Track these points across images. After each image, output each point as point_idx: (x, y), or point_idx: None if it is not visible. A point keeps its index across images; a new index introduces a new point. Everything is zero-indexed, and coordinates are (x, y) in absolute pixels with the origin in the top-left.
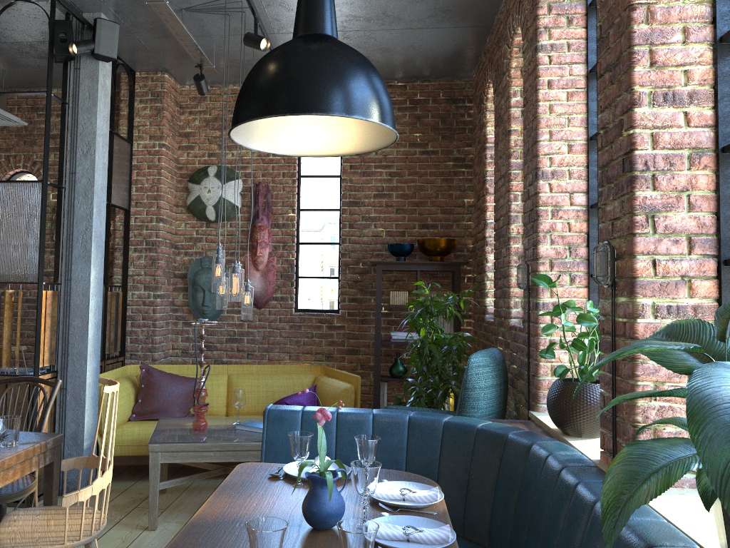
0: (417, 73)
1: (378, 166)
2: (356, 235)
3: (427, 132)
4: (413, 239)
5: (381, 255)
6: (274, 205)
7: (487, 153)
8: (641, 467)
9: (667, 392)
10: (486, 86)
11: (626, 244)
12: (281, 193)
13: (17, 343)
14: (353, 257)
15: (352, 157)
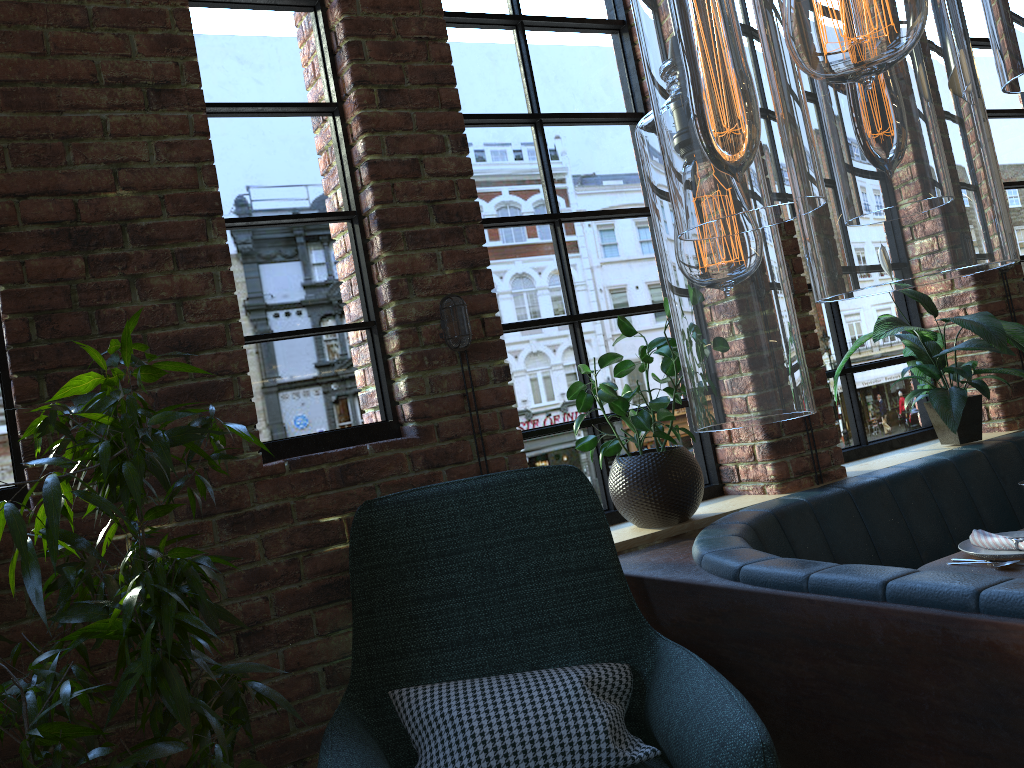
0: None
1: None
2: None
3: None
4: None
5: None
6: None
7: None
8: (1022, 375)
9: (969, 344)
10: None
11: (795, 263)
12: None
13: None
14: None
15: None
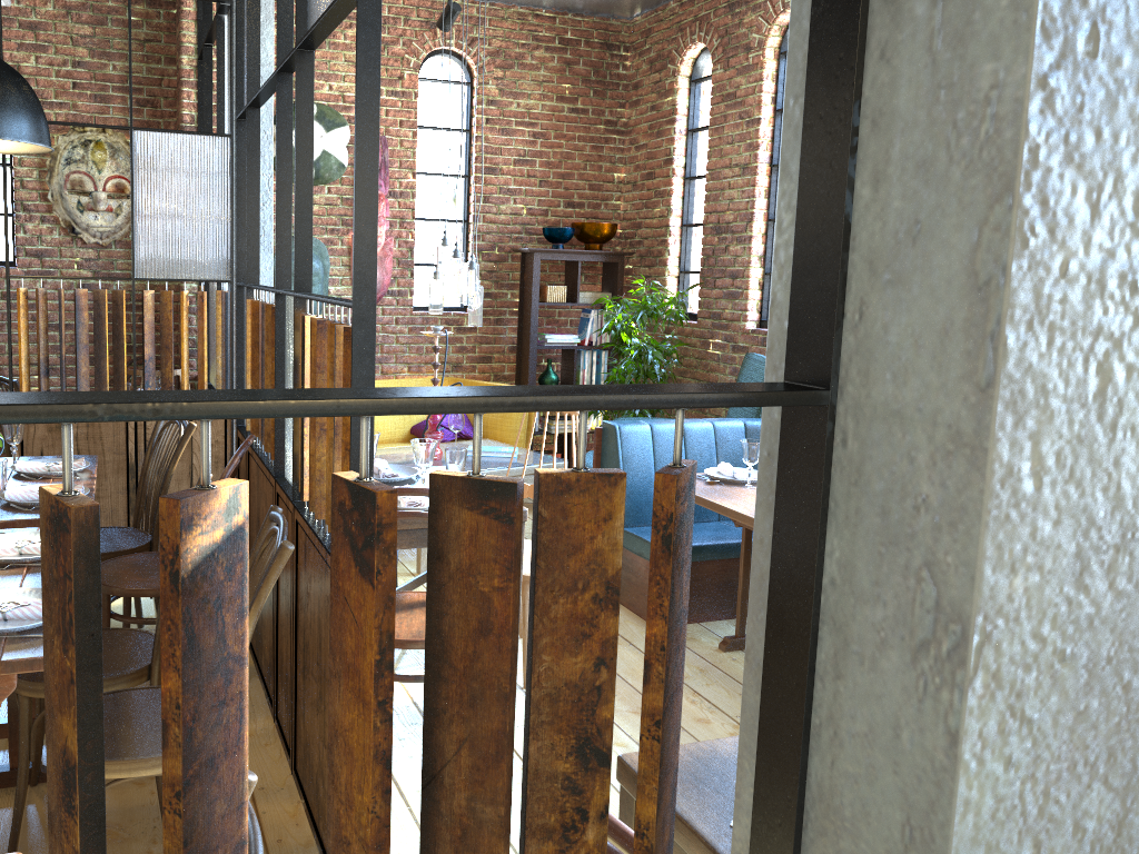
0: (576, 6)
1: (520, 123)
2: (492, 212)
3: (577, 84)
4: (557, 220)
5: (521, 239)
6: (389, 165)
7: (676, 127)
8: None
9: None
10: (687, 47)
11: None
12: (399, 149)
13: (205, 365)
14: (488, 240)
15: (488, 107)
